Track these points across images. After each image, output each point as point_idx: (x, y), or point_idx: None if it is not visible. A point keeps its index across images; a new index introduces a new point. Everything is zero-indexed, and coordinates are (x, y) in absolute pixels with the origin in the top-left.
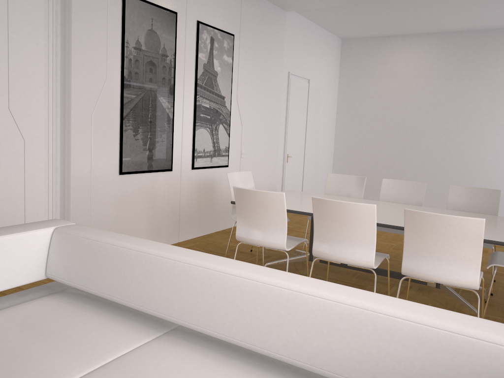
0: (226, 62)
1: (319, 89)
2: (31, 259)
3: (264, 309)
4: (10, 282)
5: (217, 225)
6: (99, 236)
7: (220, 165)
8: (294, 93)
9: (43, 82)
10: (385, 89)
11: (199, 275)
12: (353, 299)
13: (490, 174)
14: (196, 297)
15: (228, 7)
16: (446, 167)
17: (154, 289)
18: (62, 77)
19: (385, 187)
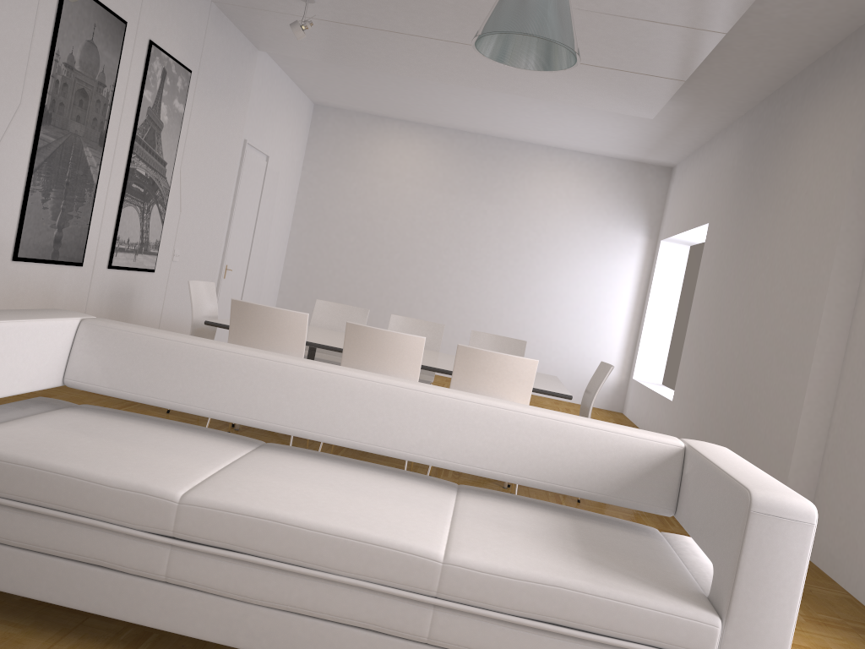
0: (176, 110)
1: (278, 173)
2: (55, 356)
3: (398, 411)
4: (33, 383)
5: None
6: (163, 333)
7: (145, 267)
8: (247, 174)
9: None
10: (370, 191)
11: (320, 379)
12: (485, 400)
13: (491, 328)
14: (316, 401)
15: (190, 28)
16: (439, 313)
17: (256, 395)
18: None
19: (394, 326)
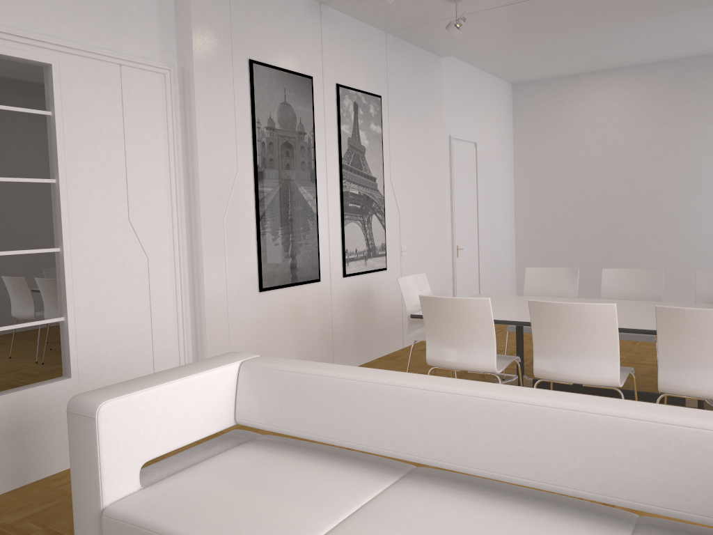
0: (374, 132)
1: (489, 154)
2: (220, 401)
3: (535, 434)
4: (201, 431)
5: (378, 349)
6: (302, 367)
7: (376, 268)
8: (458, 163)
9: (165, 183)
10: (579, 146)
11: (445, 402)
12: (646, 413)
13: None
14: (444, 428)
15: (371, 62)
16: (677, 245)
17: (387, 424)
18: (186, 173)
19: (607, 280)
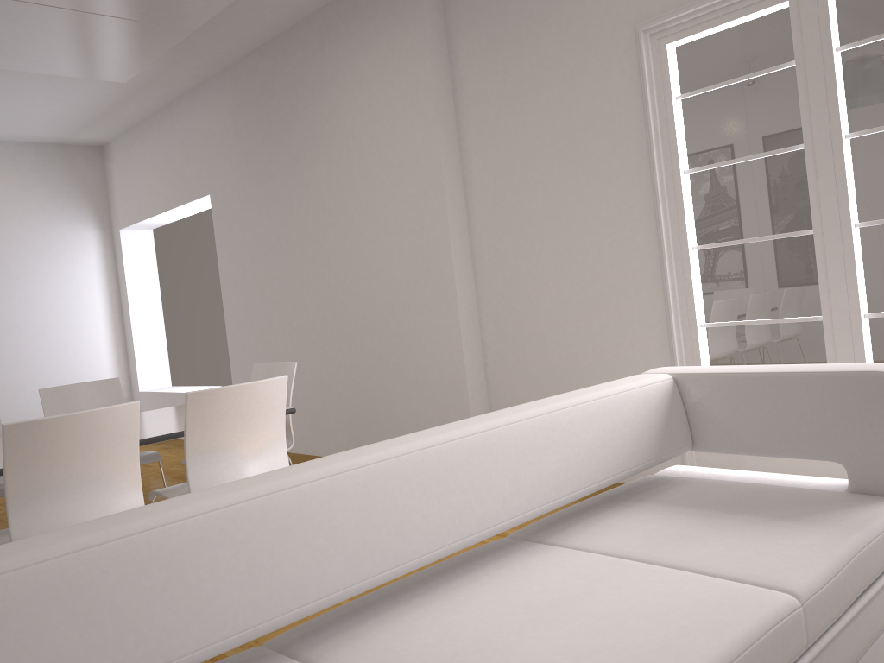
0: None
1: None
2: None
3: (466, 475)
4: None
5: None
6: (19, 553)
7: None
8: None
9: None
10: None
11: (357, 483)
12: (528, 411)
13: None
14: (369, 522)
15: None
16: None
17: (281, 566)
18: None
19: None
